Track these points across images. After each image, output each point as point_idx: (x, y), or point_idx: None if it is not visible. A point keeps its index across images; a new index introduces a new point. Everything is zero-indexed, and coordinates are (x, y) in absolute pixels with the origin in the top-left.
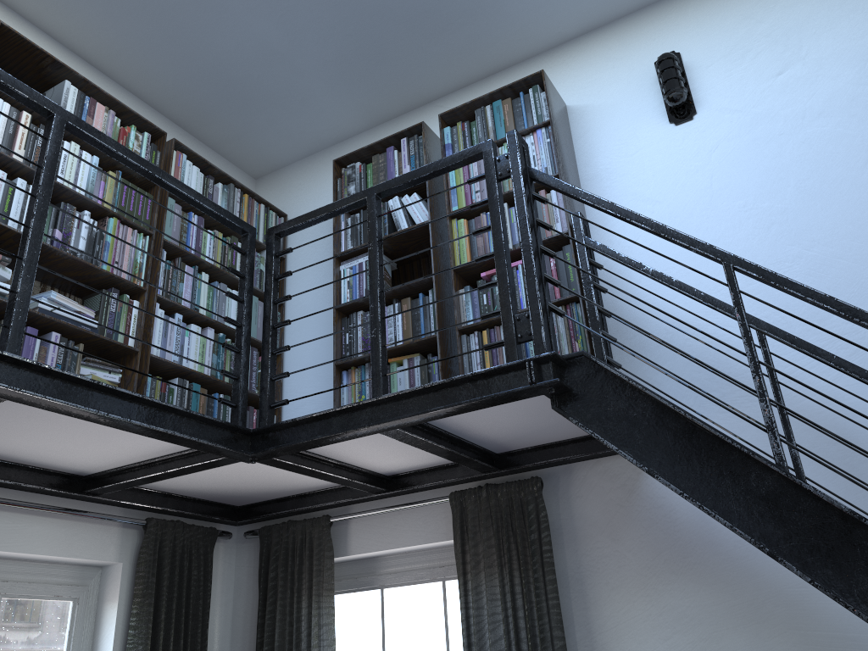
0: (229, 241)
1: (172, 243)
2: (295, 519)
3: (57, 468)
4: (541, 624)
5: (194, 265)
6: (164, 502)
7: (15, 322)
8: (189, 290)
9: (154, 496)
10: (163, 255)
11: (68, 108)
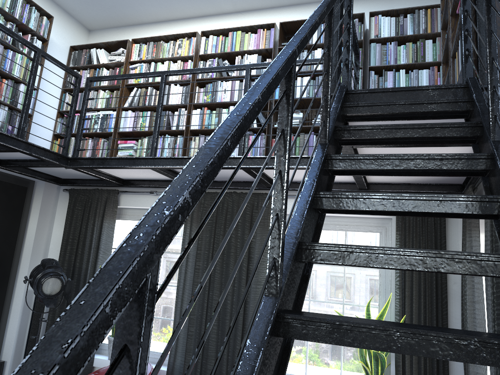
0: (418, 43)
1: (374, 66)
2: (478, 187)
3: (342, 181)
4: (496, 246)
5: (397, 68)
6: (408, 187)
7: (239, 145)
8: (391, 83)
9: (402, 185)
10: (370, 74)
11: (314, 36)
